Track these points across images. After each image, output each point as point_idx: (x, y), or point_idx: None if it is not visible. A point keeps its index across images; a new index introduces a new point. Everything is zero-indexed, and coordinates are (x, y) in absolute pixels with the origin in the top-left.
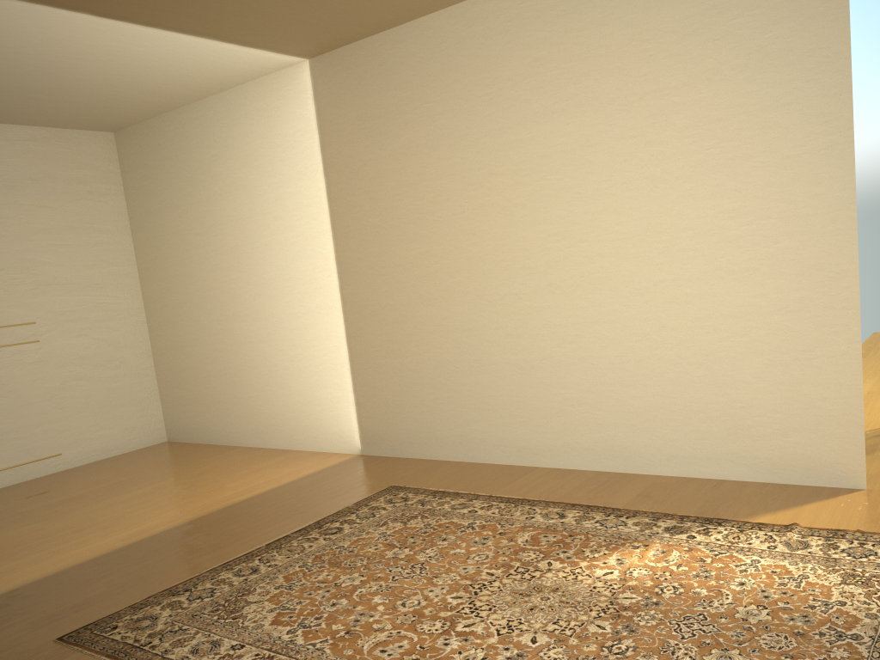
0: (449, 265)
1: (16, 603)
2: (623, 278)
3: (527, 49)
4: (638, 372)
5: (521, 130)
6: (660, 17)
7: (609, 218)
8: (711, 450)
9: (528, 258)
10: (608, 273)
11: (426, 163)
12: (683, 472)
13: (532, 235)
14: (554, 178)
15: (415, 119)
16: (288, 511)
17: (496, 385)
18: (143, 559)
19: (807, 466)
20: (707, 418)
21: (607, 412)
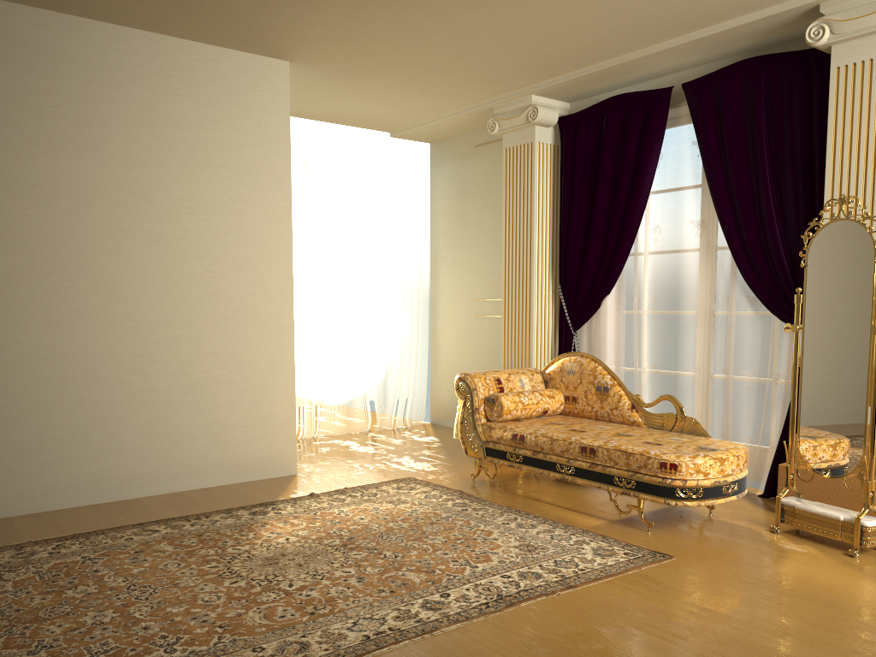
0: None
1: None
2: (120, 316)
3: (22, 74)
4: (131, 403)
5: (7, 151)
6: (164, 104)
7: (109, 260)
8: (194, 465)
9: (7, 286)
10: (104, 311)
11: None
12: (170, 488)
13: (15, 262)
14: (48, 210)
15: None
16: None
17: None
18: None
19: (263, 464)
20: (192, 438)
21: (97, 444)
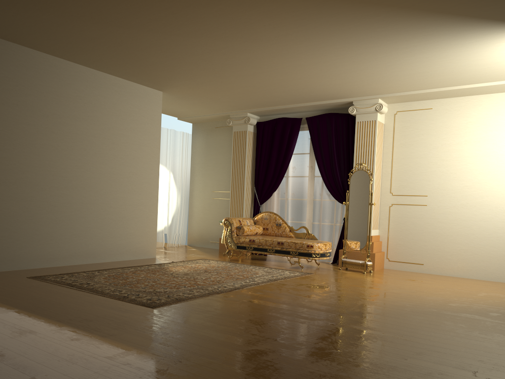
0: (22, 167)
1: (86, 318)
2: (100, 187)
3: (75, 90)
4: (102, 223)
5: (68, 119)
6: (120, 105)
7: (98, 165)
8: (121, 250)
9: (64, 172)
10: (95, 185)
11: (16, 114)
12: (112, 259)
13: (68, 163)
14: (80, 143)
15: (13, 90)
16: (29, 287)
17: (40, 228)
18: (57, 303)
19: (144, 252)
20: (121, 239)
21: (89, 239)
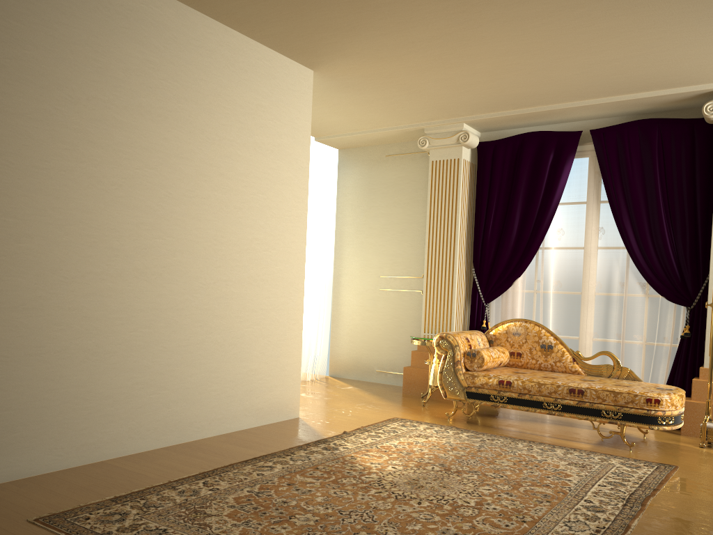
0: (16, 225)
1: None
2: (195, 273)
3: (142, 46)
4: (197, 353)
5: (126, 114)
6: (236, 91)
7: (190, 222)
8: (235, 409)
9: (117, 239)
10: (184, 267)
11: (1, 90)
12: (218, 431)
13: (124, 217)
14: (151, 172)
15: None
16: None
17: (60, 375)
18: None
19: (278, 409)
20: (235, 385)
21: (170, 390)
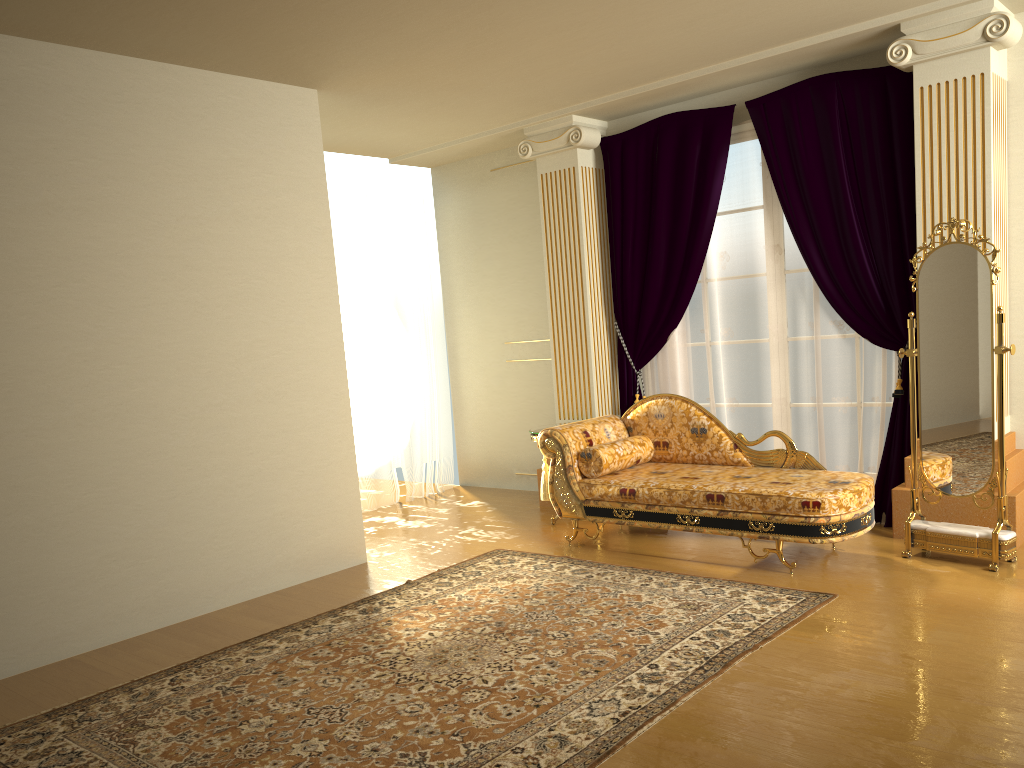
0: None
1: None
2: (169, 404)
3: (33, 123)
4: (190, 504)
5: (26, 218)
6: (192, 149)
7: (150, 339)
8: (262, 567)
9: (43, 382)
10: (151, 399)
11: None
12: (240, 597)
13: (48, 352)
14: (78, 286)
15: None
16: None
17: None
18: None
19: (332, 556)
20: (257, 536)
21: (158, 557)
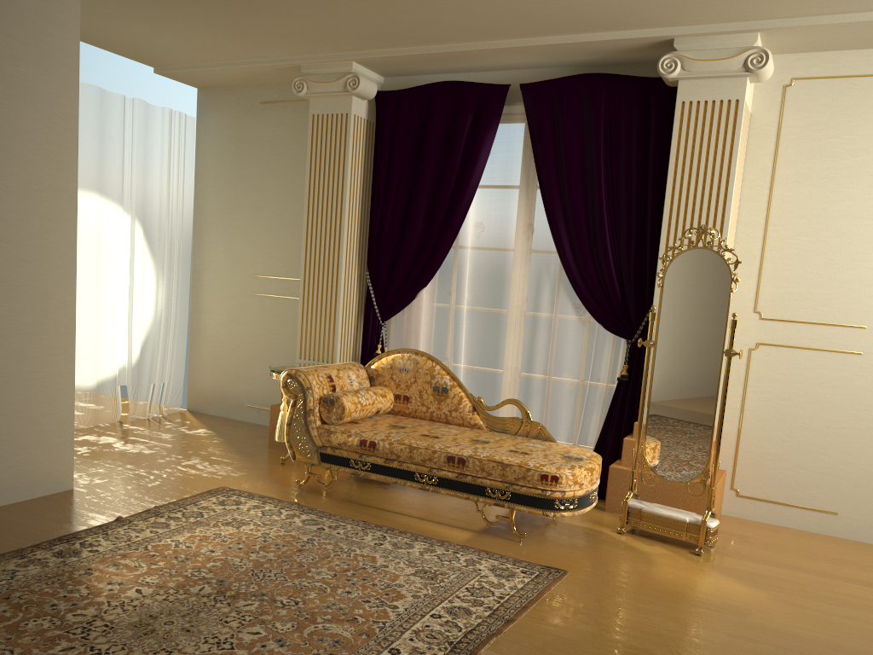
0: None
1: None
2: None
3: None
4: None
5: None
6: None
7: None
8: None
9: None
10: None
11: None
12: None
13: None
14: None
15: None
16: None
17: None
18: None
19: (31, 480)
20: None
21: None
